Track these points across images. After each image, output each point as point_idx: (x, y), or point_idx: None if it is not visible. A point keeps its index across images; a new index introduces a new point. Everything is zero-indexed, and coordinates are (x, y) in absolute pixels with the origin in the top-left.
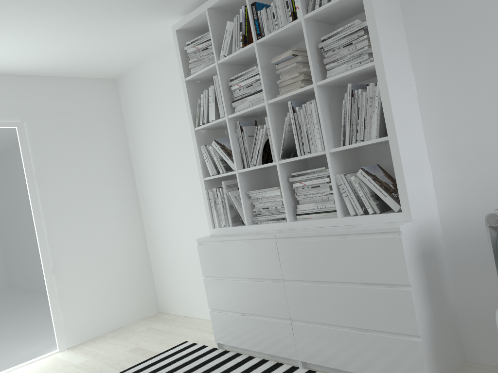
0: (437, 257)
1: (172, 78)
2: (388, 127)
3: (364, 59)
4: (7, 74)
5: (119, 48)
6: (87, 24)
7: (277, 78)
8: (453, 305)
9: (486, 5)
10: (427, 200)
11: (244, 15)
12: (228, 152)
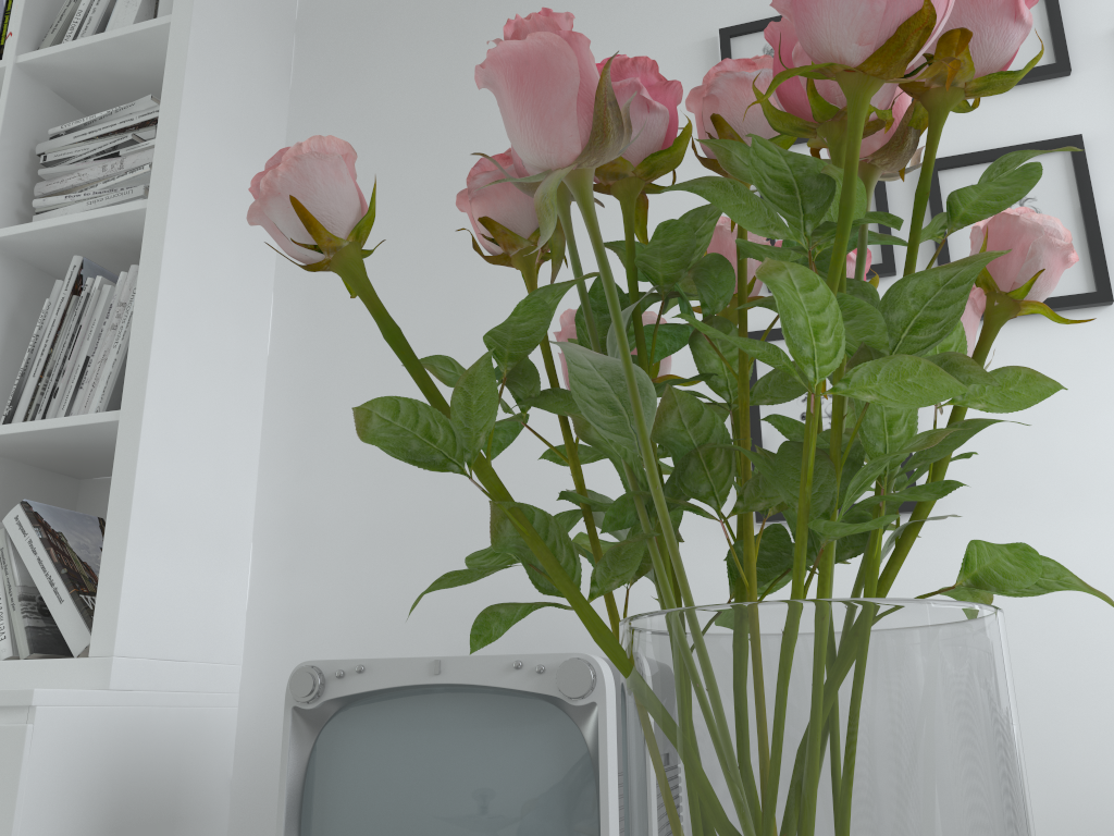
0: None
1: None
2: (131, 381)
3: (133, 196)
4: None
5: None
6: None
7: None
8: None
9: (461, 172)
10: (203, 648)
11: None
12: None
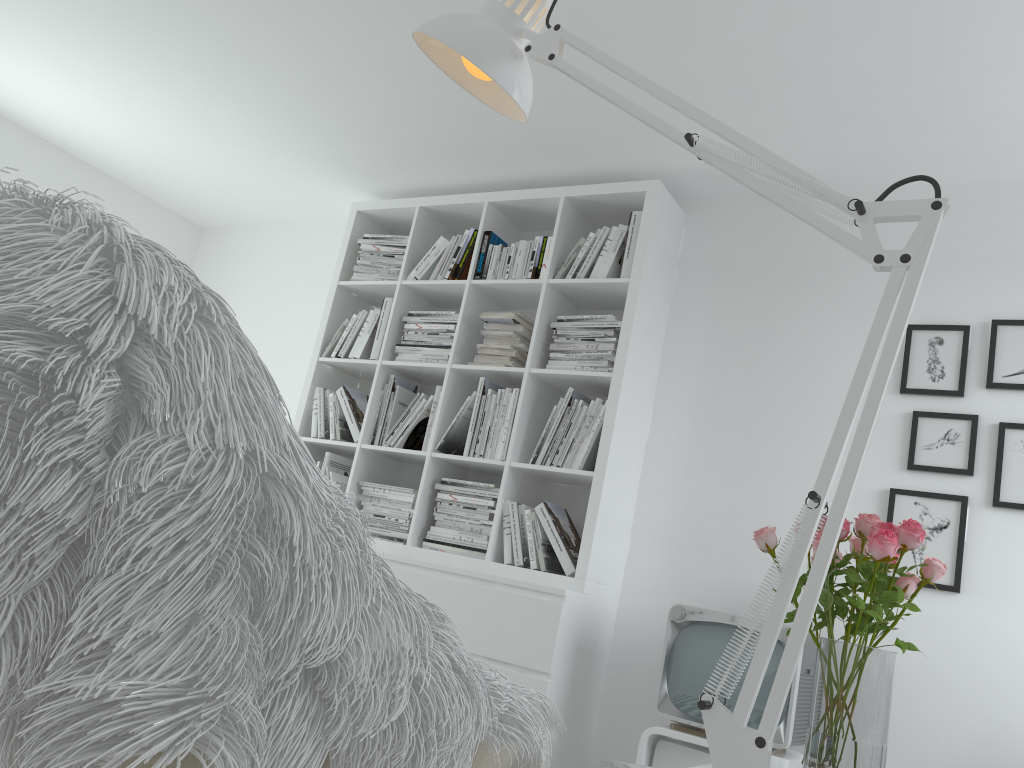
0: (595, 662)
1: (308, 271)
2: (599, 460)
3: (601, 365)
4: (44, 138)
5: (250, 191)
6: (236, 139)
7: (477, 342)
8: (591, 743)
9: (758, 368)
10: (610, 580)
11: (469, 240)
12: (358, 412)
